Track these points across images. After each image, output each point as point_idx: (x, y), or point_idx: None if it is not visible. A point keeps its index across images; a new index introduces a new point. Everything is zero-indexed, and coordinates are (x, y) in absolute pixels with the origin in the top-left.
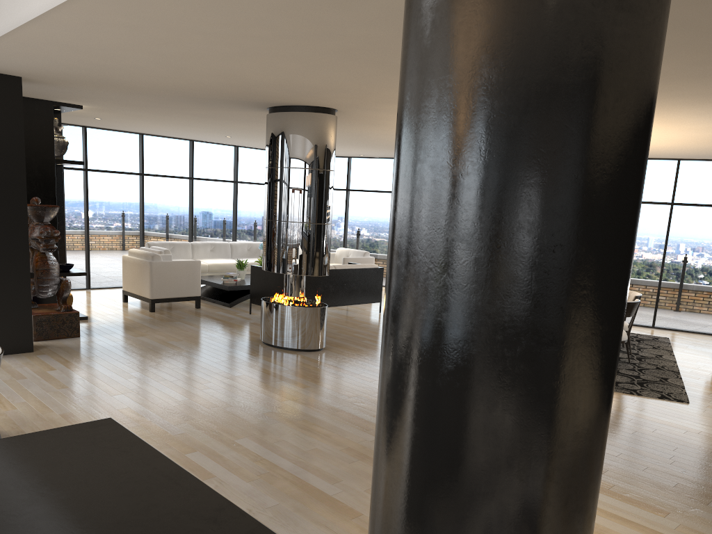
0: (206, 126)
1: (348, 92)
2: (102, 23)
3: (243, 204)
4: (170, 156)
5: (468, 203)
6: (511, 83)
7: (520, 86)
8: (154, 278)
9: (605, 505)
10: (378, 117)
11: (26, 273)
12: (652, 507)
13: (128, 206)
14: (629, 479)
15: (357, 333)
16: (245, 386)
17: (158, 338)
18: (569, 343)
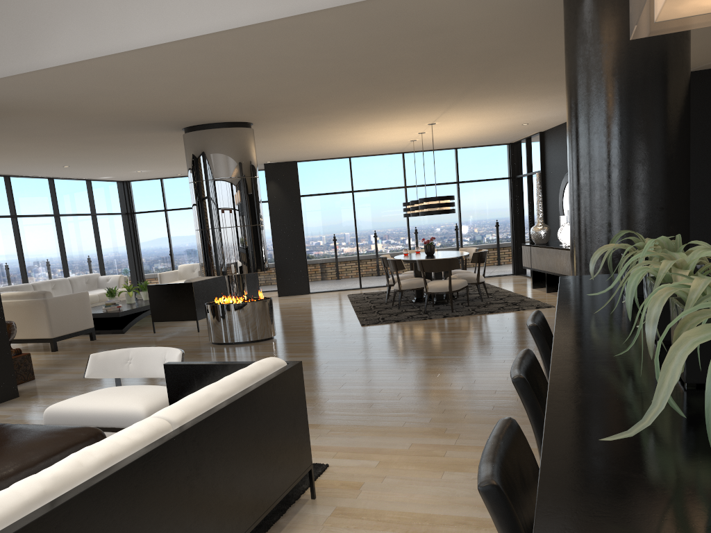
0: (68, 154)
1: (296, 106)
2: (201, 51)
3: (68, 237)
4: None
5: (641, 142)
6: (654, 76)
7: (658, 78)
8: (52, 315)
9: None
10: (278, 128)
11: (0, 315)
12: None
13: None
14: None
15: (276, 323)
16: None
17: None
18: (684, 212)
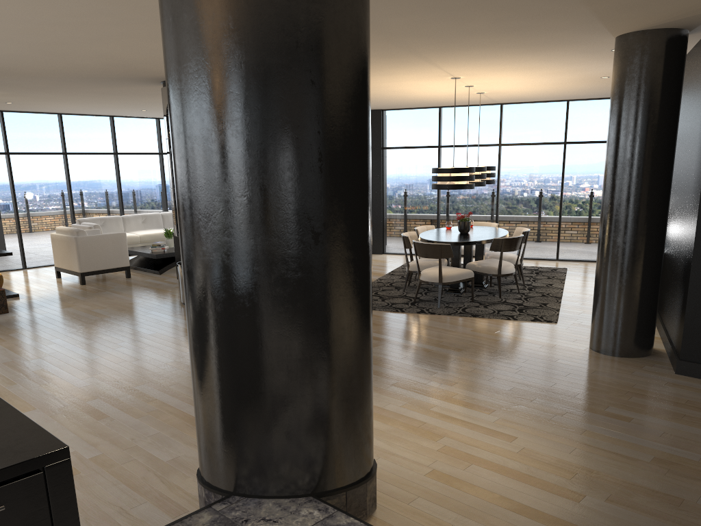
0: (116, 102)
1: None
2: None
3: None
4: (92, 133)
5: (217, 164)
6: (234, 66)
7: (241, 69)
8: (81, 252)
9: (443, 409)
10: None
11: None
12: (482, 408)
13: (55, 186)
14: (473, 388)
15: None
16: (155, 342)
17: (83, 307)
18: (313, 269)
